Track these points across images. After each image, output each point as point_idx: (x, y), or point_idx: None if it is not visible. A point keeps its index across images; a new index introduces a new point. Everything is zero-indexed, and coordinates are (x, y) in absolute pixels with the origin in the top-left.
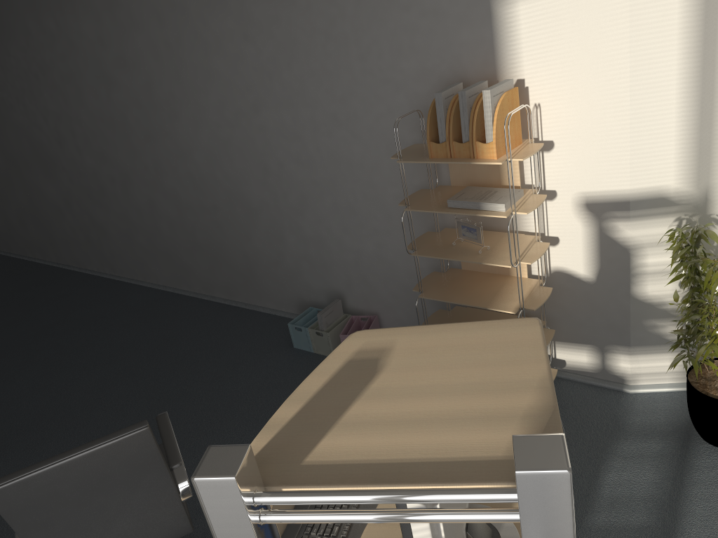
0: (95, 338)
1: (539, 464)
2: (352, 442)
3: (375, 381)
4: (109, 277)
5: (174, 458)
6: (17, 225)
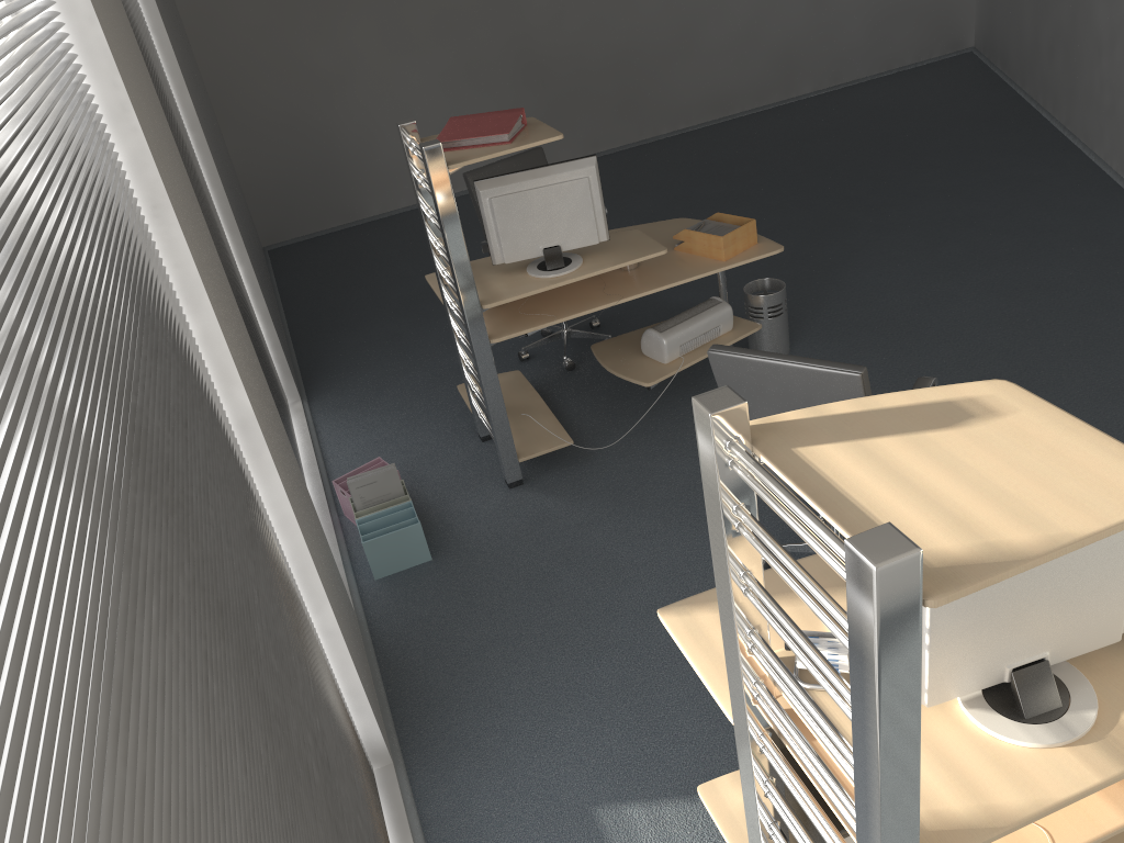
0: (1019, 255)
1: (865, 549)
2: (842, 460)
3: (936, 432)
4: (1110, 176)
5: None
6: (1044, 52)
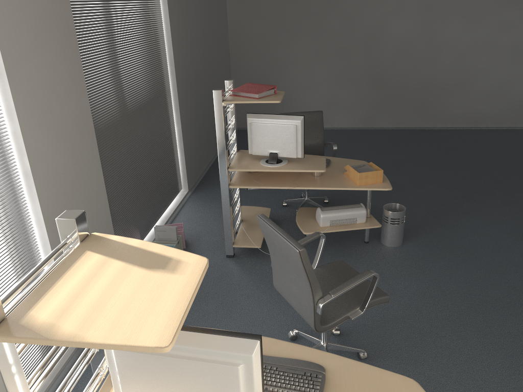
0: None
1: None
2: (89, 263)
3: (139, 268)
4: None
5: (335, 291)
6: None
